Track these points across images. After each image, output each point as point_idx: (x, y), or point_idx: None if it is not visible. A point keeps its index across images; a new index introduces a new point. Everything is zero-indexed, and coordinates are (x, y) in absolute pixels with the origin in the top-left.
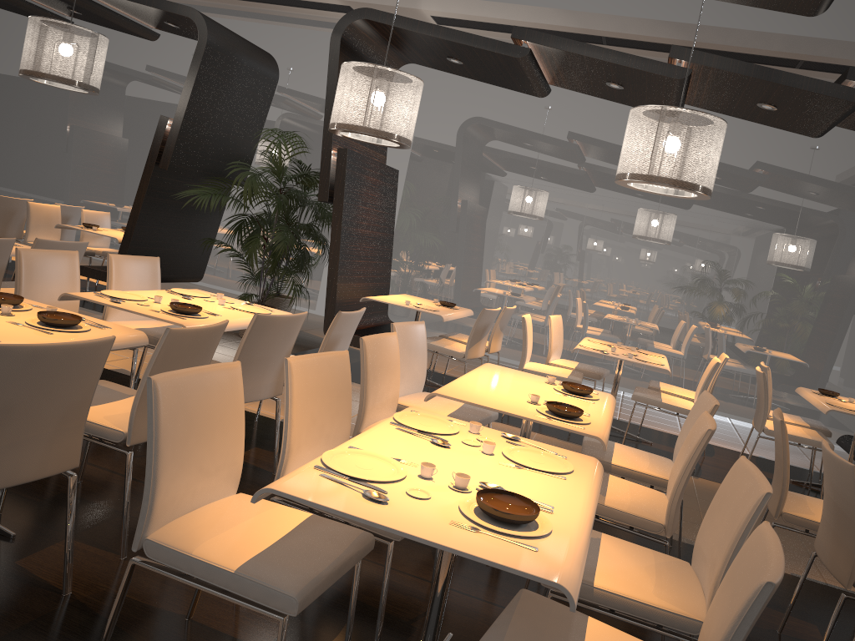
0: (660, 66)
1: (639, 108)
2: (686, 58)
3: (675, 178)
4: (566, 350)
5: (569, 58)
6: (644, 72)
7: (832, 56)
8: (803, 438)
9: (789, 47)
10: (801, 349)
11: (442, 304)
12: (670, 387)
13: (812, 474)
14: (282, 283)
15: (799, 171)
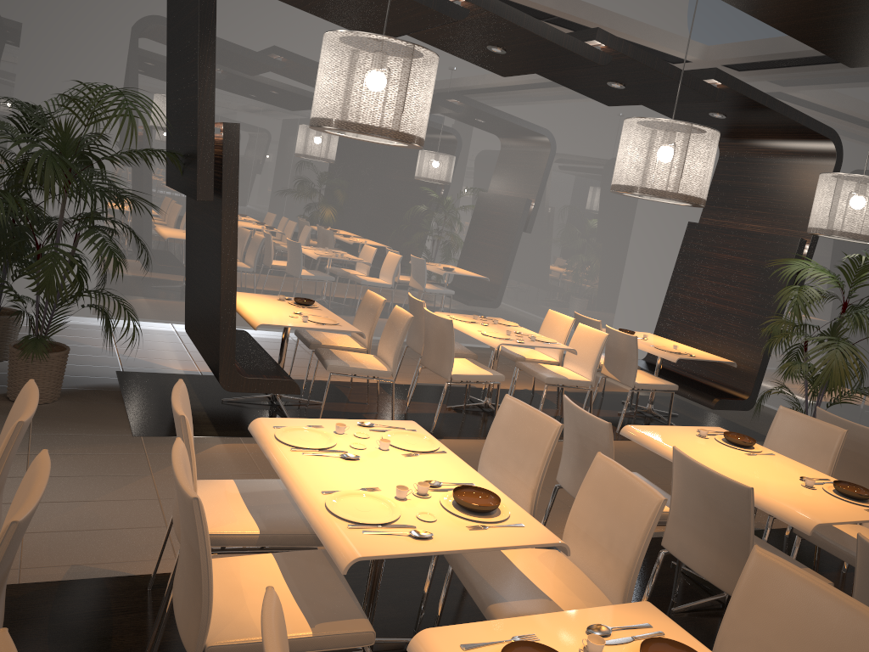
0: (588, 49)
1: (664, 122)
2: (609, 43)
3: (699, 196)
4: (337, 309)
5: (493, 23)
6: (573, 53)
7: (586, 19)
8: (660, 385)
9: (557, 5)
10: (532, 278)
11: (301, 303)
12: (517, 350)
13: (638, 405)
14: (1, 291)
15: (533, 117)
